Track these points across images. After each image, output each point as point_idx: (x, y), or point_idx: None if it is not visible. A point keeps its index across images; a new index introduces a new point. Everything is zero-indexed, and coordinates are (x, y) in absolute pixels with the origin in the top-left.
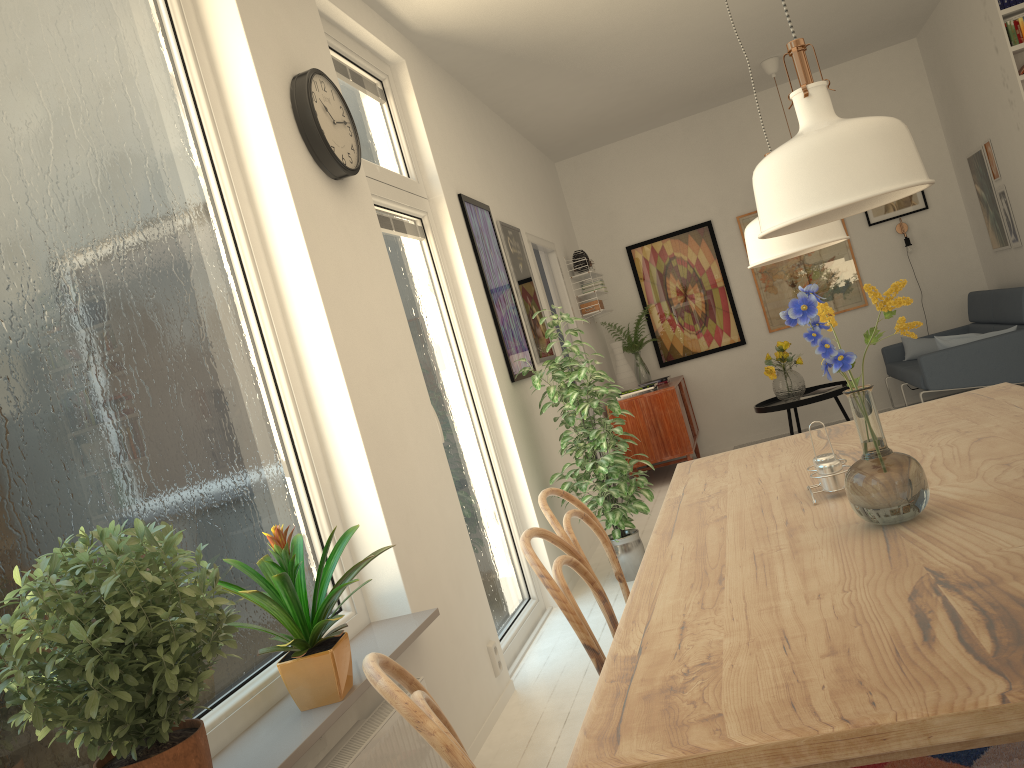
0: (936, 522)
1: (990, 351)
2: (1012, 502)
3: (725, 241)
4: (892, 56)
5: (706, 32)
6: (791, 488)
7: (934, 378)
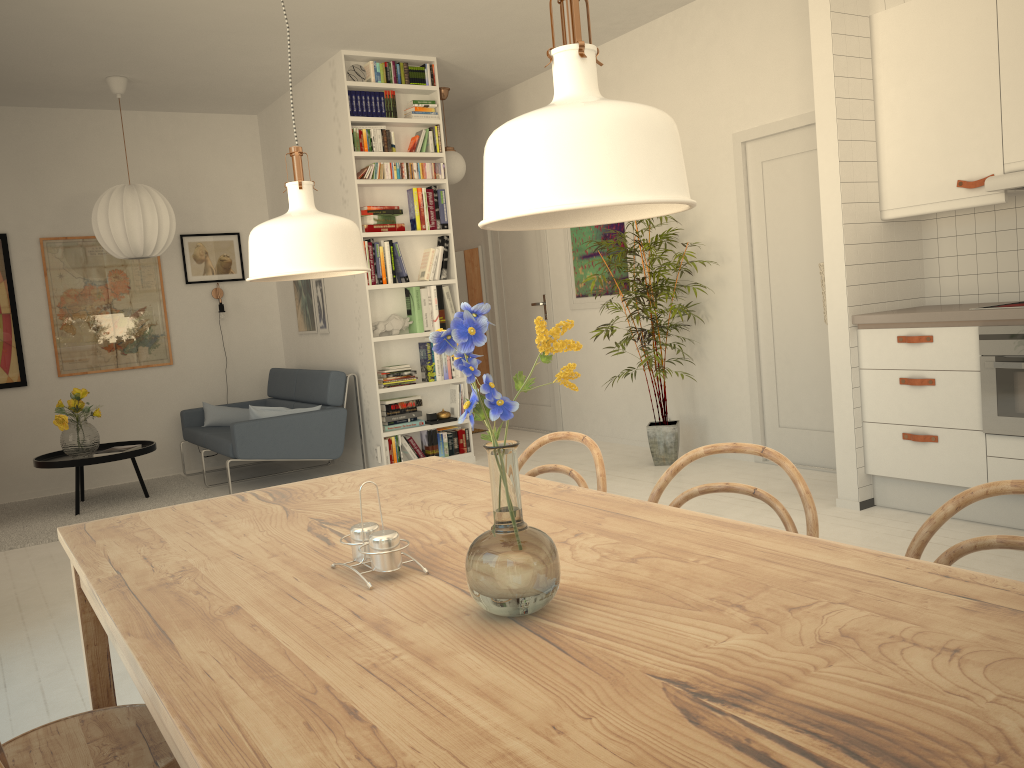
0: (576, 612)
1: (298, 426)
2: (635, 586)
3: (21, 262)
4: (234, 124)
5: (63, 14)
6: (303, 566)
7: (245, 447)
